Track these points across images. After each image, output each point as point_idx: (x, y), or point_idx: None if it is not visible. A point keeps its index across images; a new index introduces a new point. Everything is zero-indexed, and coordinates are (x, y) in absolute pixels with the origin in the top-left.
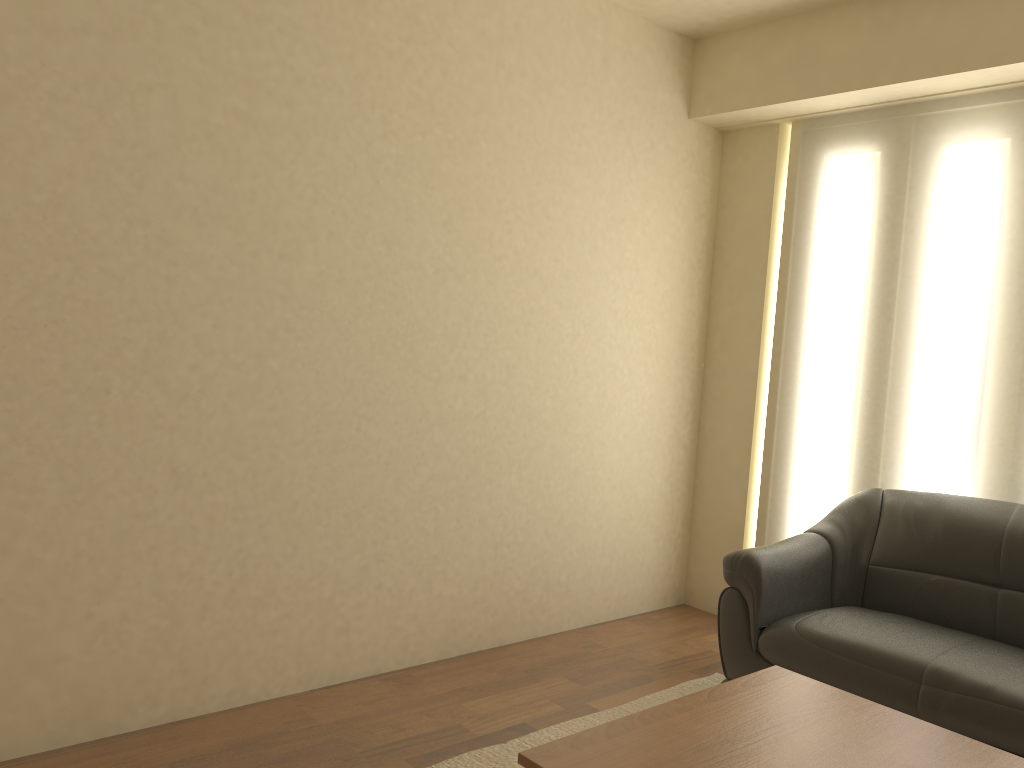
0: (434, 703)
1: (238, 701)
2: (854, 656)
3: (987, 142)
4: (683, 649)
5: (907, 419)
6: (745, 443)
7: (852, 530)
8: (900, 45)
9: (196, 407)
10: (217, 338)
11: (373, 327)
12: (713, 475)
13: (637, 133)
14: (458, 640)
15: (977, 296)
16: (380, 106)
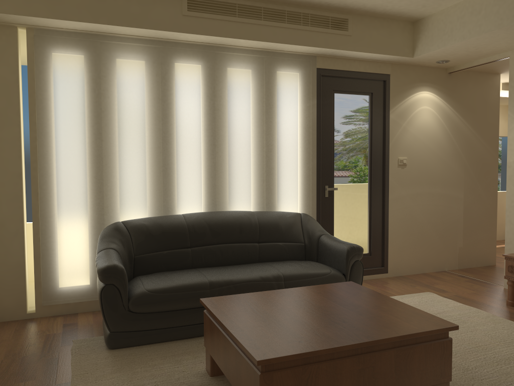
0: None
1: None
2: (180, 290)
3: (139, 61)
4: (36, 340)
5: (117, 187)
6: (18, 215)
7: (121, 243)
8: (109, 6)
9: None
10: None
11: None
12: None
13: None
14: None
15: (143, 129)
16: None
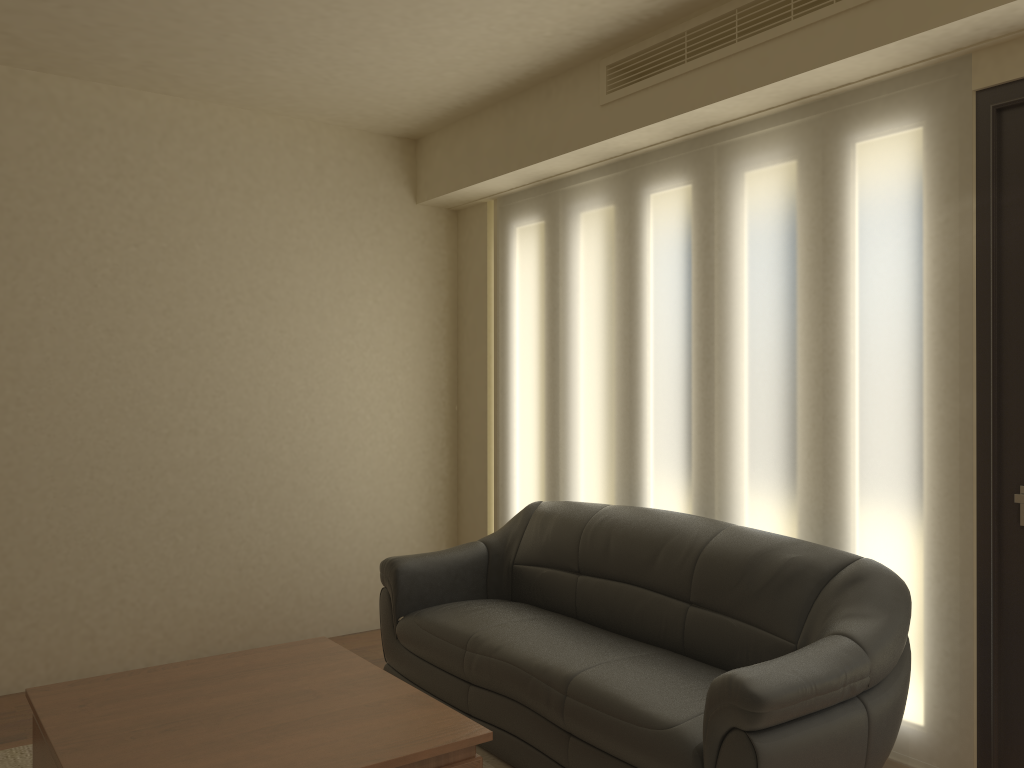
0: None
1: None
2: (437, 633)
3: (596, 209)
4: None
5: (568, 441)
6: (484, 471)
7: (508, 537)
8: (519, 138)
9: None
10: None
11: (100, 397)
12: (468, 501)
13: (360, 222)
14: (207, 646)
15: (599, 335)
16: (94, 228)
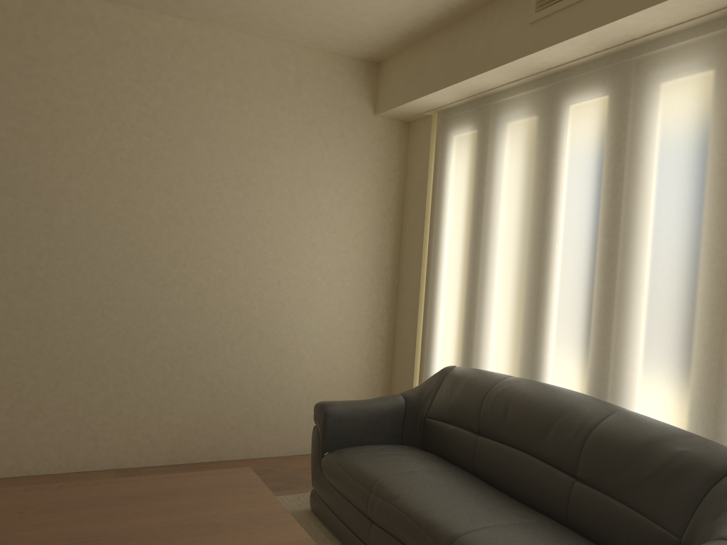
0: None
1: (16, 473)
2: (350, 473)
3: (520, 119)
4: None
5: (483, 317)
6: (414, 335)
7: (424, 393)
8: (459, 57)
9: None
10: (1, 258)
11: (113, 252)
12: (400, 358)
13: (328, 127)
14: (183, 453)
15: (515, 228)
16: (116, 121)
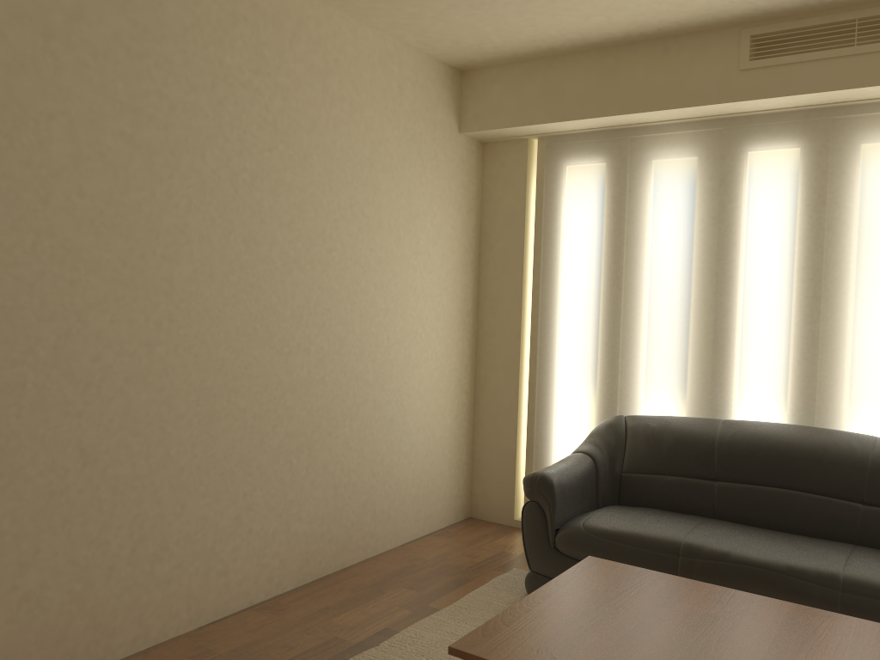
0: (308, 623)
1: (141, 645)
2: (629, 542)
3: (683, 159)
4: (483, 553)
5: (636, 362)
6: (513, 386)
7: (607, 448)
8: (622, 87)
9: (98, 393)
10: (114, 331)
11: (237, 313)
12: (489, 413)
13: (425, 145)
14: (311, 568)
15: (681, 270)
16: (237, 127)
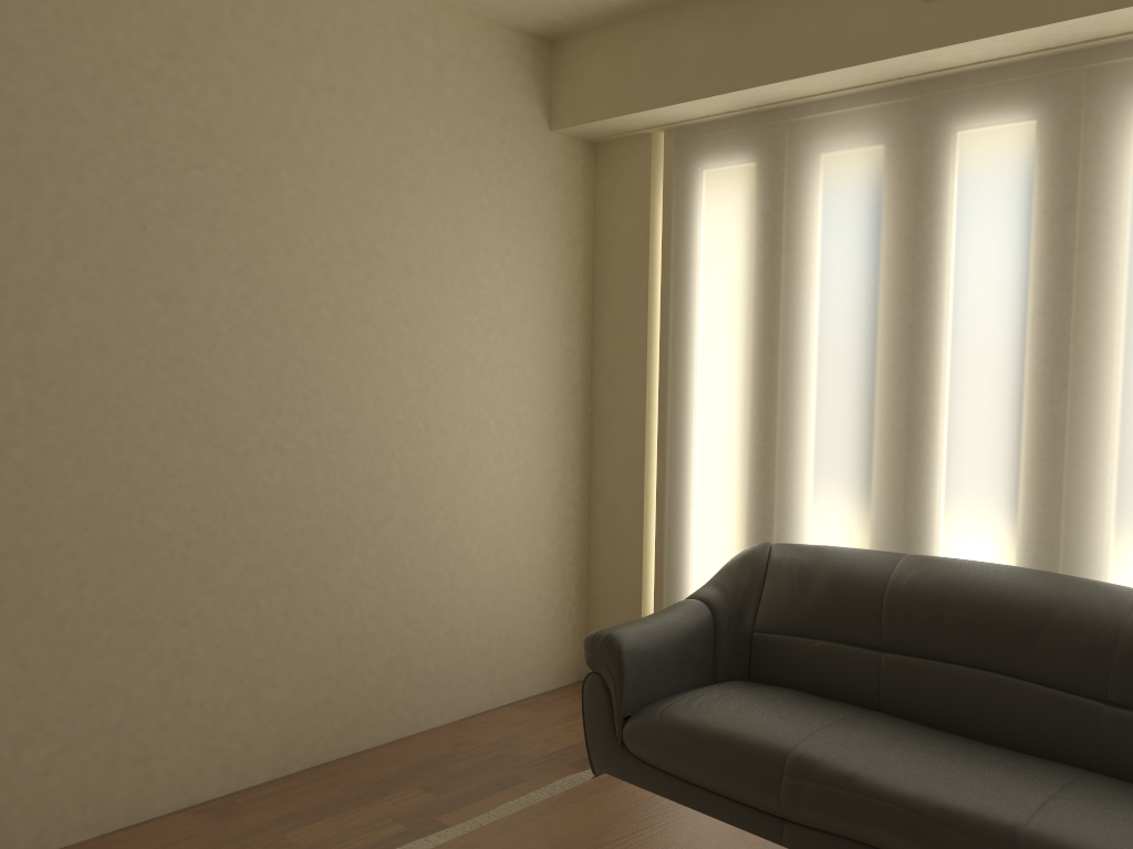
0: (251, 837)
1: None
2: (717, 746)
3: (859, 150)
4: (569, 737)
5: (797, 462)
6: (637, 495)
7: (736, 593)
8: (758, 43)
9: None
10: None
11: (153, 399)
12: (607, 533)
13: (486, 151)
14: (298, 753)
15: (859, 322)
16: (140, 137)
